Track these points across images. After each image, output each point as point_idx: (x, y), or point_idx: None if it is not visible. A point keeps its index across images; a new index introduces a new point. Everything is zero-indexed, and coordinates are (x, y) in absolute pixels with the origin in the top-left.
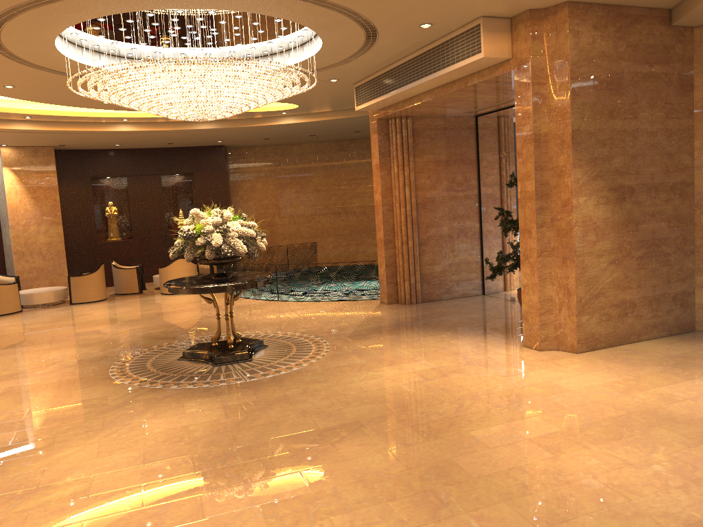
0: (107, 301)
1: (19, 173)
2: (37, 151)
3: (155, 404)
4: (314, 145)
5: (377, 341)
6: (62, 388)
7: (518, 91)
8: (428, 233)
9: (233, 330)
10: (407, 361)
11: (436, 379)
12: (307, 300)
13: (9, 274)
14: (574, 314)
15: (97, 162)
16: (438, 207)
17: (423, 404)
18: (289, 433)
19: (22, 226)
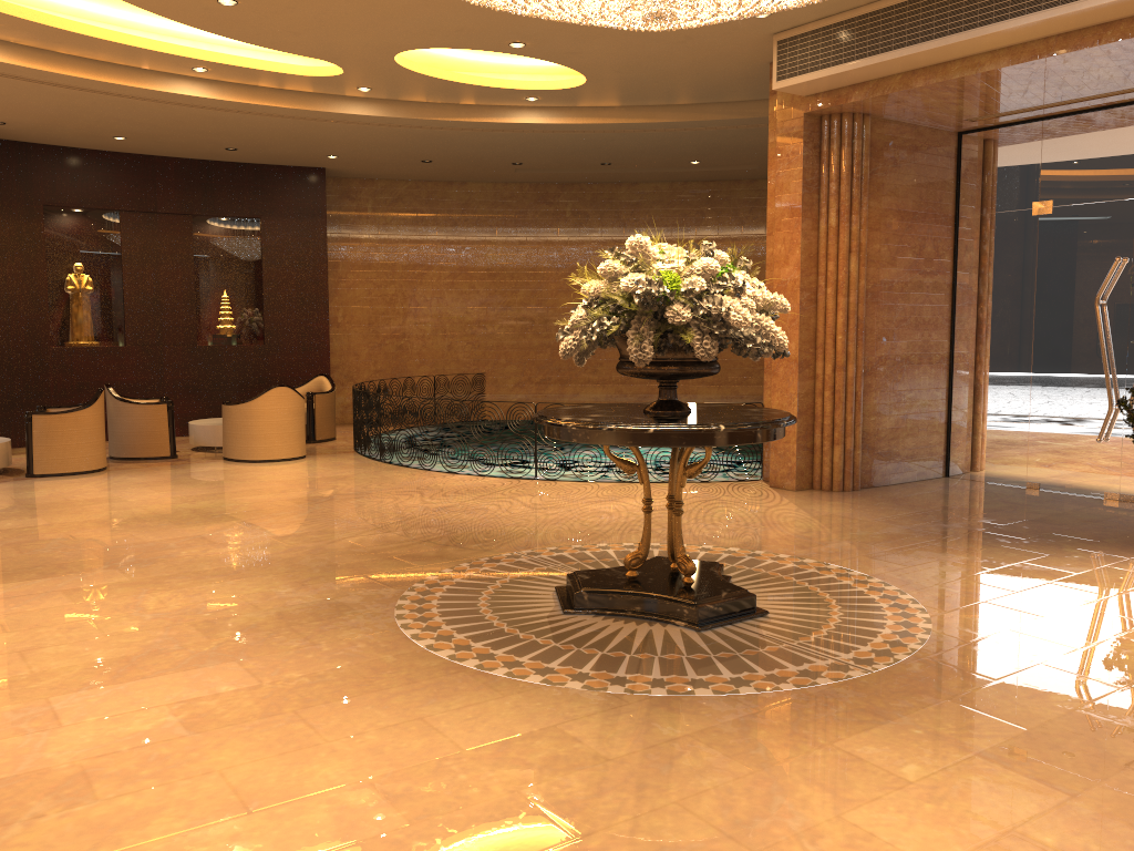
0: (116, 472)
1: None
2: None
3: (759, 753)
4: (492, 189)
5: (960, 567)
6: (363, 701)
7: None
8: (878, 352)
9: (673, 540)
10: None
11: None
12: (599, 479)
13: None
14: None
15: (59, 174)
16: (896, 302)
17: None
18: None
19: None
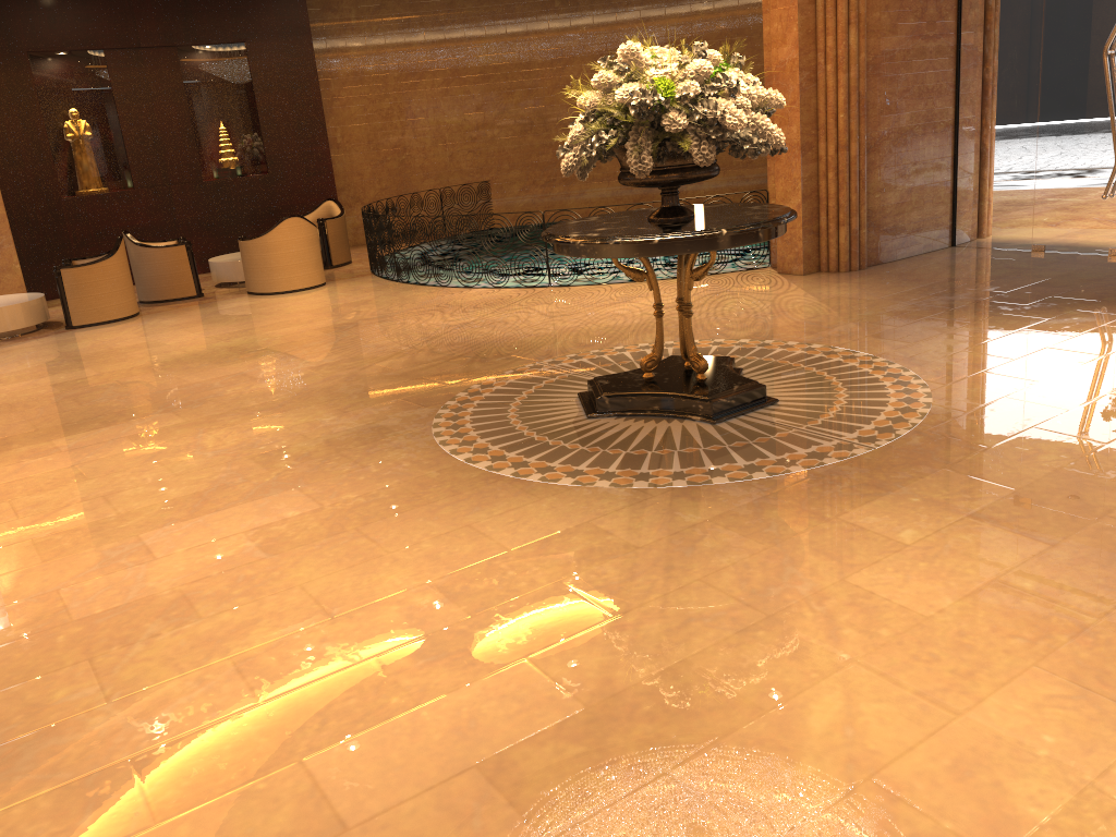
0: (149, 317)
1: None
2: None
3: (771, 530)
4: None
5: (962, 340)
6: (415, 514)
7: None
8: (881, 127)
9: (685, 340)
10: None
11: None
12: (611, 281)
13: None
14: None
15: (37, 17)
16: (898, 72)
17: None
18: None
19: None
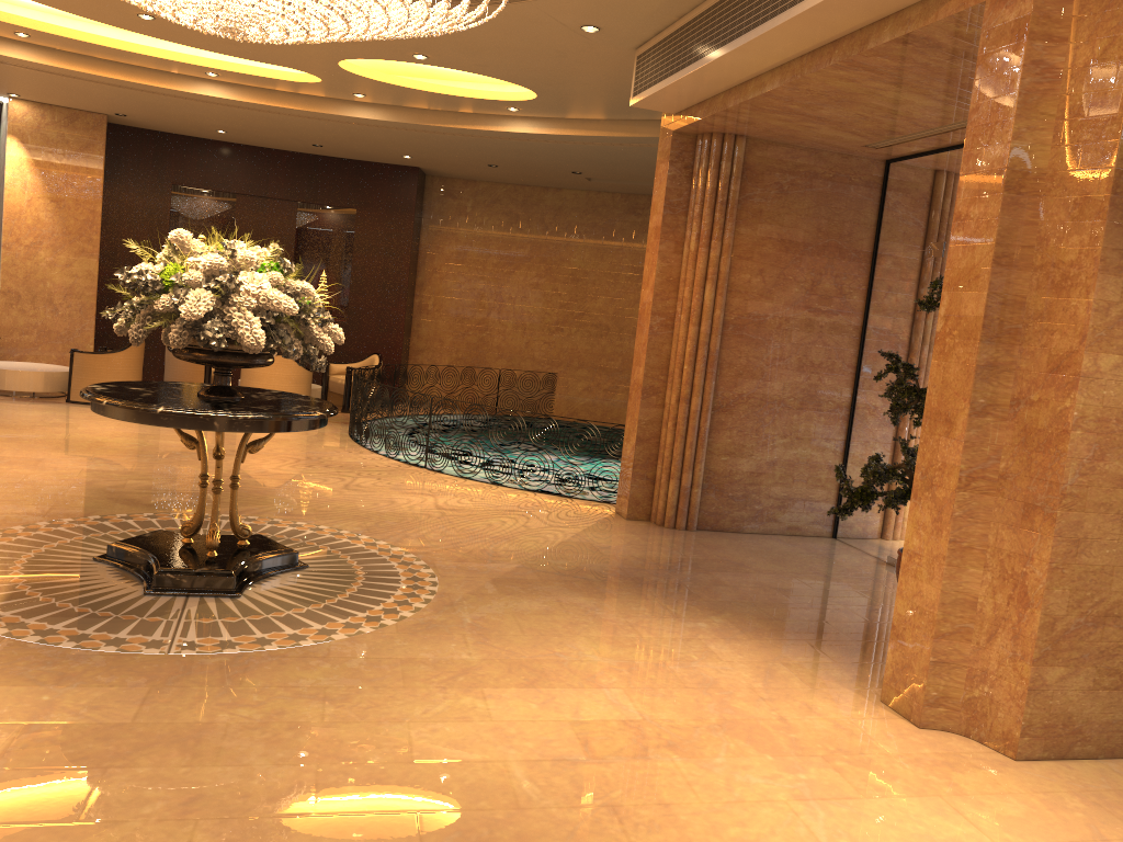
0: None
1: (36, 153)
2: (75, 119)
3: None
4: (585, 196)
5: (546, 606)
6: None
7: (988, 56)
8: (738, 389)
9: (232, 517)
10: (578, 682)
11: (616, 765)
12: (480, 478)
13: None
14: (1029, 658)
15: (189, 159)
16: (769, 338)
17: None
18: None
19: (26, 247)
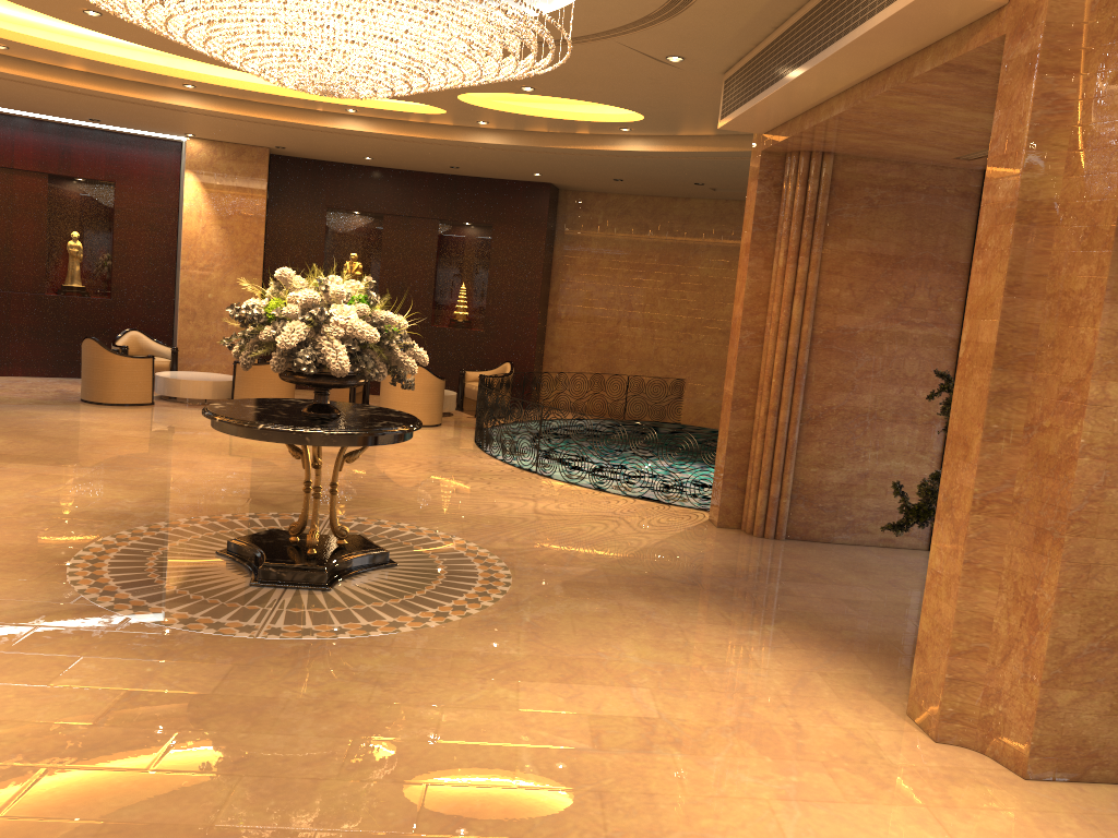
0: None
1: (209, 185)
2: (242, 153)
3: (36, 645)
4: (712, 205)
5: (605, 609)
6: None
7: (1006, 89)
8: (828, 401)
9: (331, 519)
10: (610, 680)
11: (617, 756)
12: (586, 483)
13: (174, 342)
14: (1038, 680)
15: (341, 184)
16: (859, 351)
17: (509, 828)
18: (137, 816)
19: (201, 269)
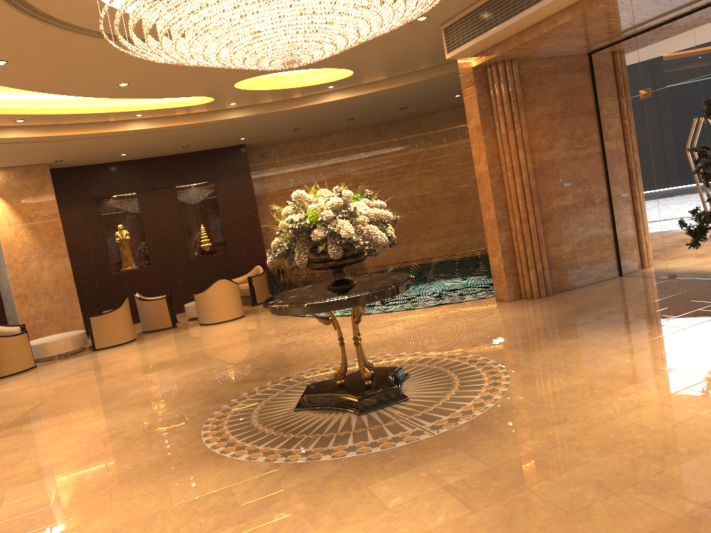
0: (138, 341)
1: (10, 200)
2: (29, 172)
3: (321, 495)
4: (347, 134)
5: (561, 349)
6: (147, 479)
7: None
8: (551, 206)
9: (362, 358)
10: (651, 373)
11: None
12: (396, 309)
13: (11, 323)
14: None
15: (100, 179)
16: (558, 172)
17: None
18: None
19: (22, 263)
